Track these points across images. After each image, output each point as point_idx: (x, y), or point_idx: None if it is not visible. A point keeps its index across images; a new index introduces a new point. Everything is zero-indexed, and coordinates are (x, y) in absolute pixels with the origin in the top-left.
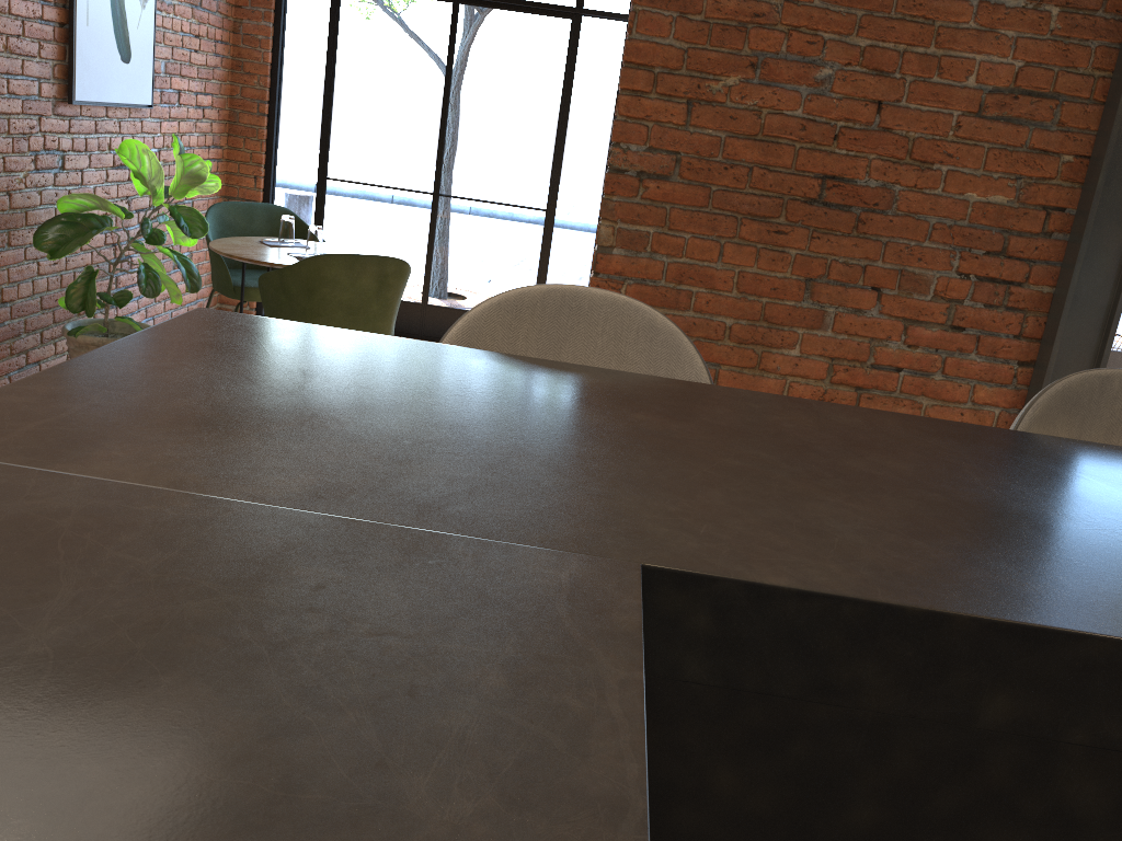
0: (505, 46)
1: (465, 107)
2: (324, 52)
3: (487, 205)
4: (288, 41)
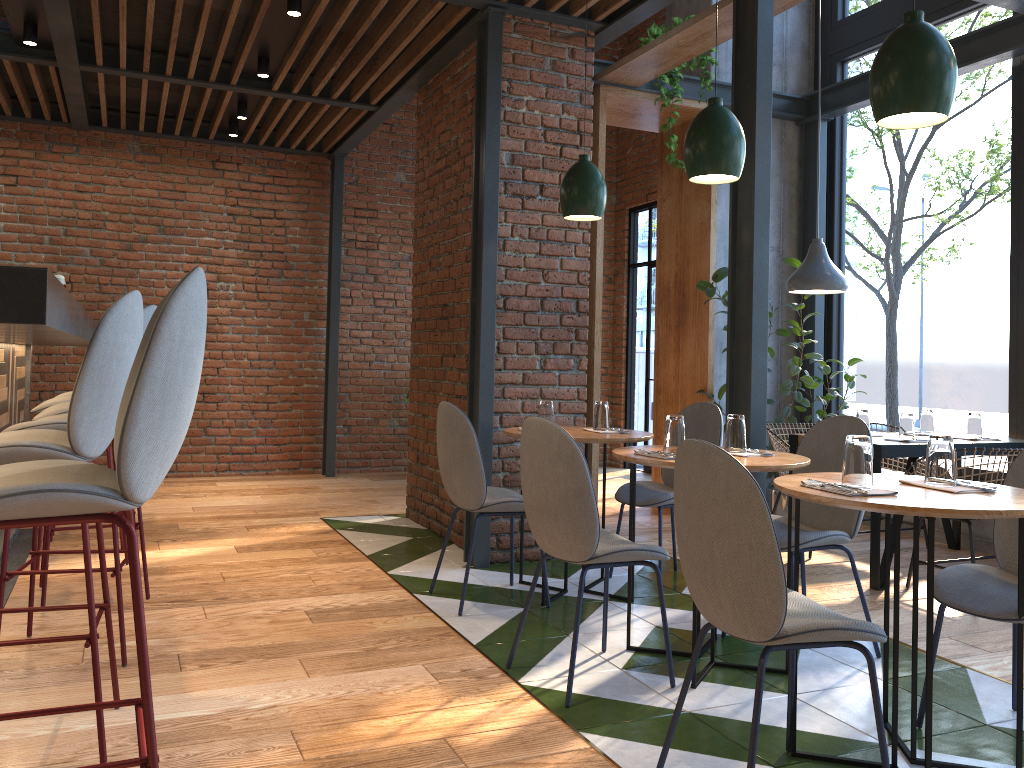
0: None
1: None
2: (646, 305)
3: None
4: (634, 303)
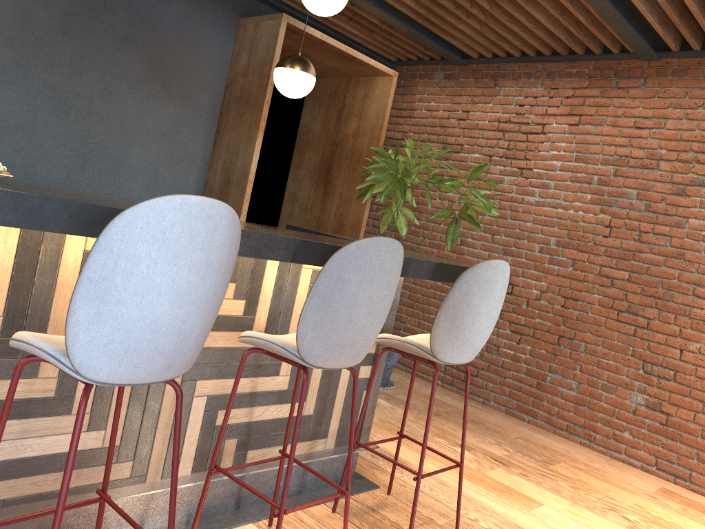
0: None
1: None
2: None
3: None
4: None
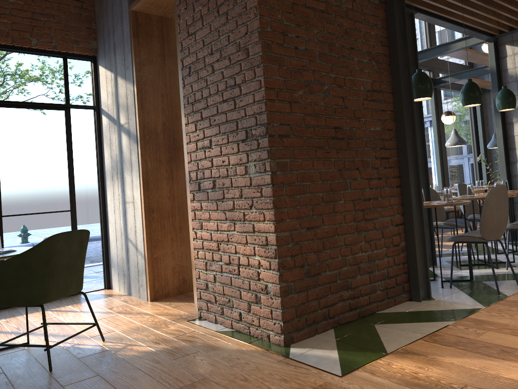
0: (29, 127)
1: (10, 163)
2: None
3: (34, 215)
4: None
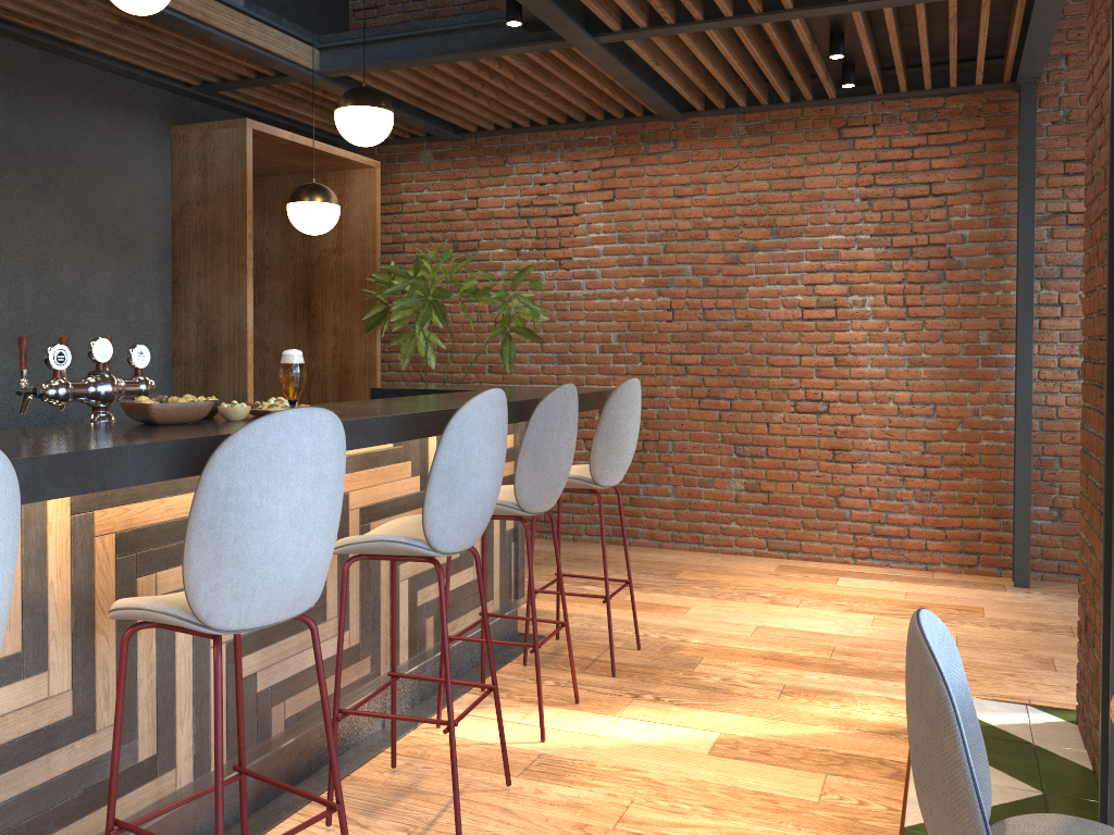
0: None
1: None
2: None
3: None
4: None
